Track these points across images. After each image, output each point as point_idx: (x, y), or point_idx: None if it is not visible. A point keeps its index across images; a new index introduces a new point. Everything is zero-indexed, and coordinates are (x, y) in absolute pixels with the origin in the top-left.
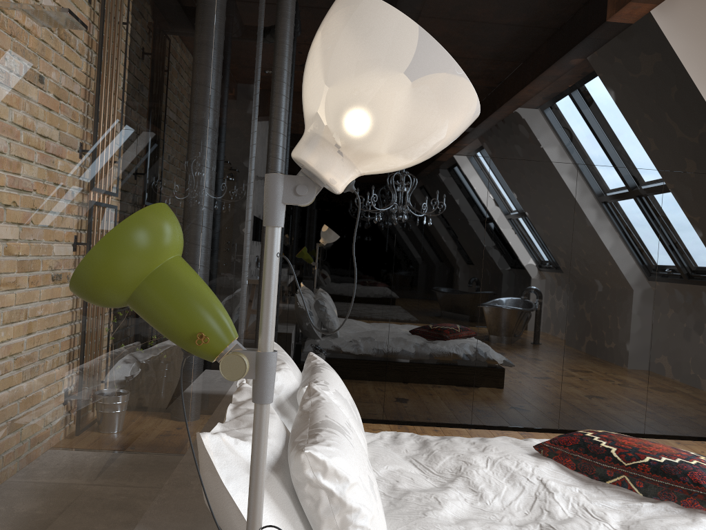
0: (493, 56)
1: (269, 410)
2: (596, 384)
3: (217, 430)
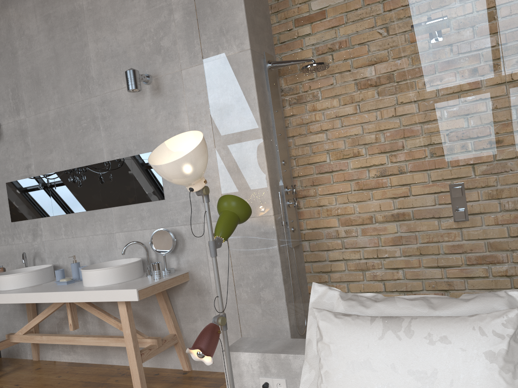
0: None
1: (439, 307)
2: None
3: (364, 295)
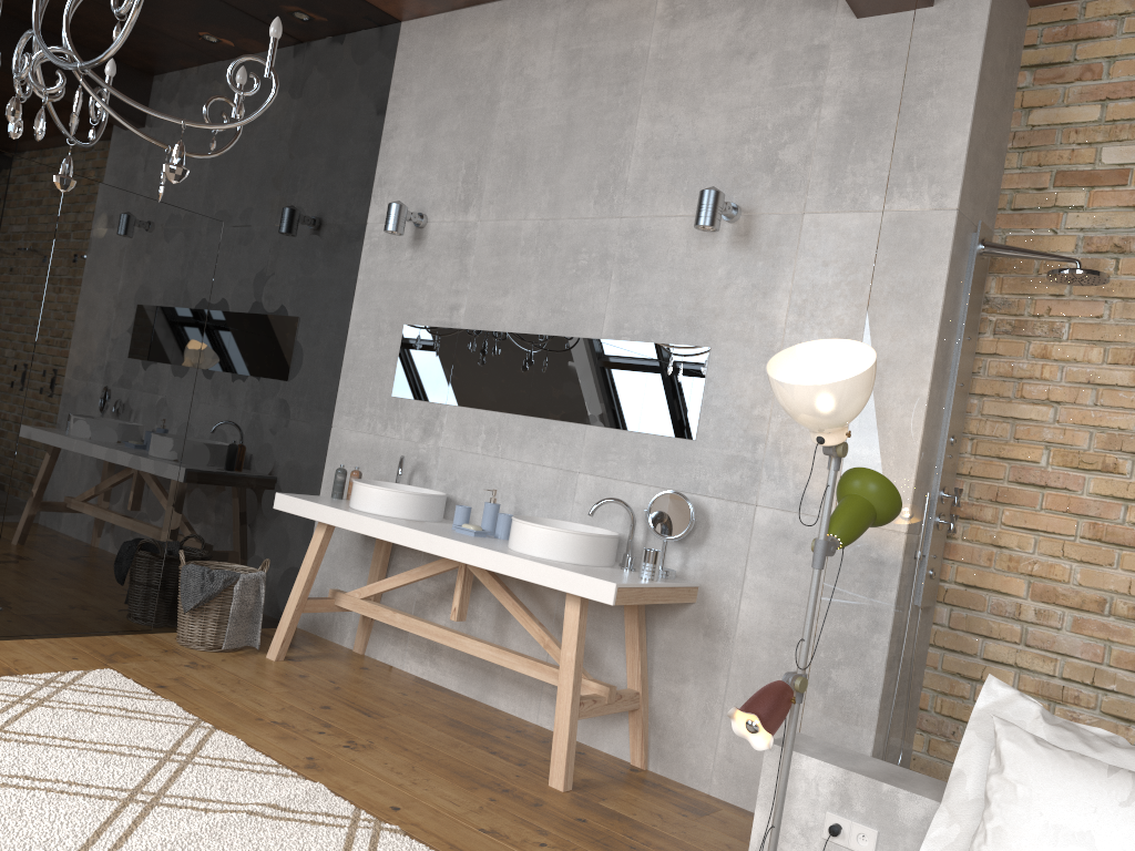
0: None
1: None
2: None
3: (1089, 729)
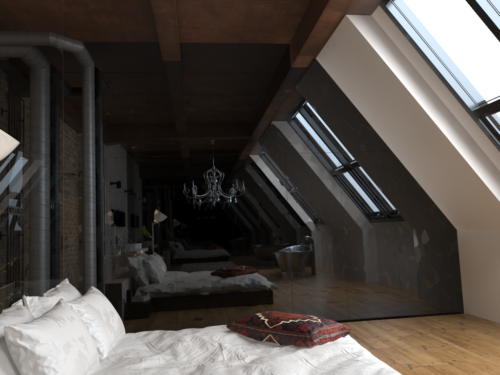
0: (224, 94)
1: (21, 314)
2: (314, 290)
3: None
